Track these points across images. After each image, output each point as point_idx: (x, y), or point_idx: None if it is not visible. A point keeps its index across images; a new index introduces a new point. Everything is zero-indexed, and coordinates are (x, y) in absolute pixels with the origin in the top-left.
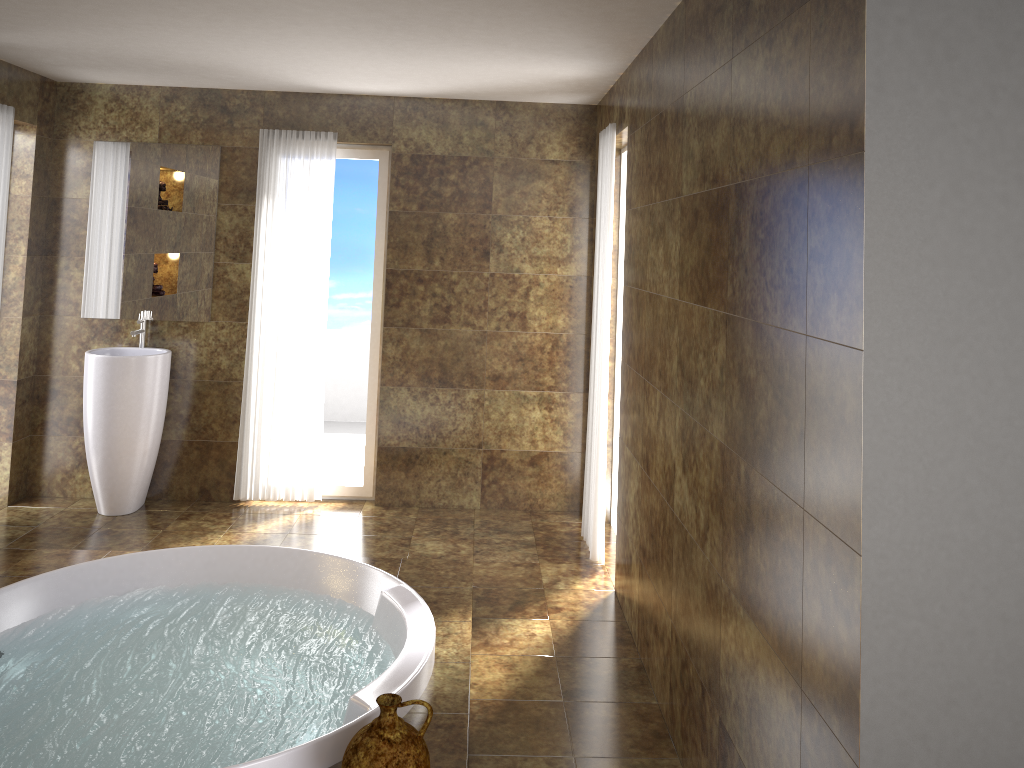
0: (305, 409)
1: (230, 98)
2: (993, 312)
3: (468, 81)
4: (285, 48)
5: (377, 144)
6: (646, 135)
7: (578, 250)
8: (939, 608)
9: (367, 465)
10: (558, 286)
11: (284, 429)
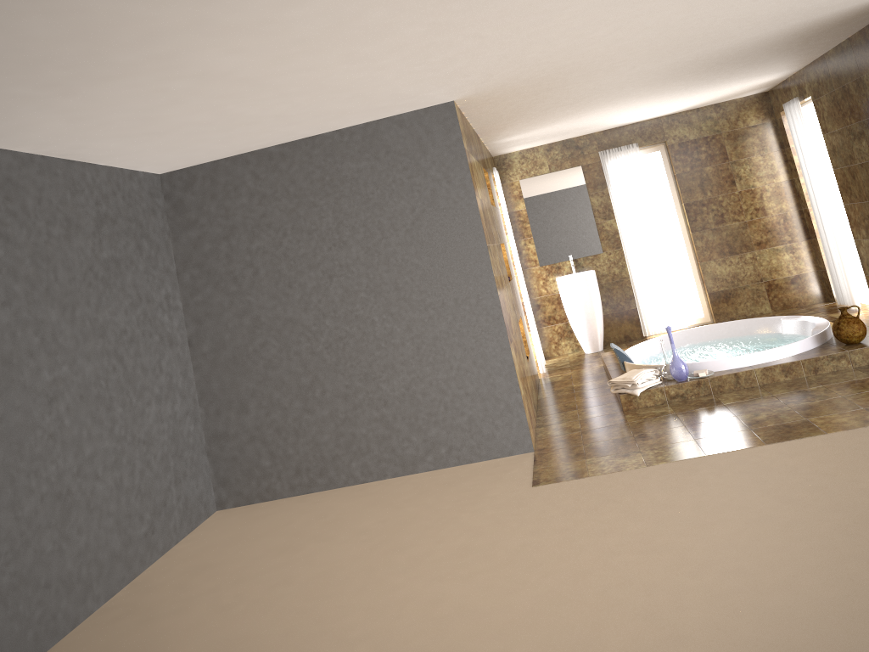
0: (665, 283)
1: (578, 141)
2: None
3: (710, 98)
4: (639, 107)
5: (657, 143)
6: (832, 97)
7: (781, 167)
8: None
9: (703, 306)
10: (776, 189)
11: (657, 296)
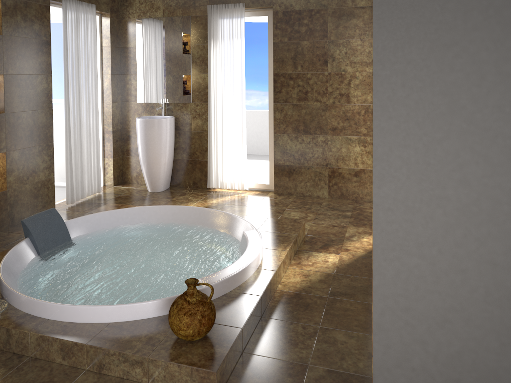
0: (237, 145)
1: None
2: (486, 20)
3: None
4: None
5: (265, 7)
6: None
7: None
8: (436, 251)
9: (270, 173)
10: (367, 78)
11: (228, 155)
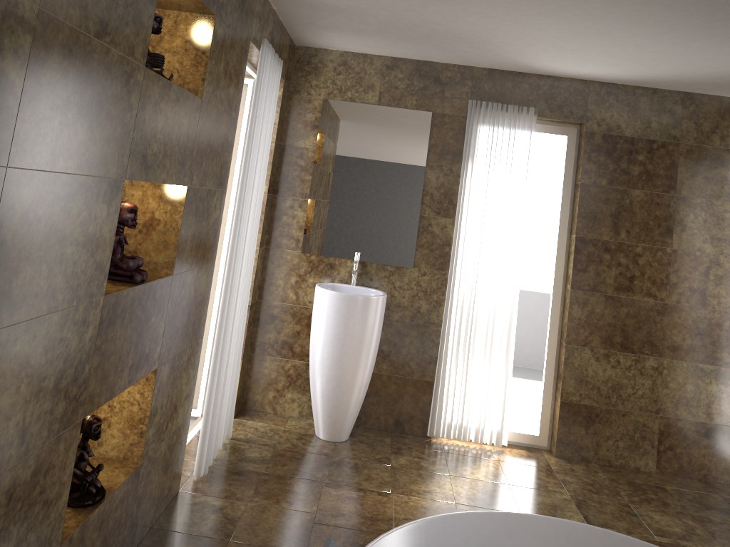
0: (497, 358)
1: (443, 70)
2: None
3: (702, 69)
4: (586, 20)
5: (569, 122)
6: None
7: None
8: None
9: (543, 416)
10: None
11: (476, 375)
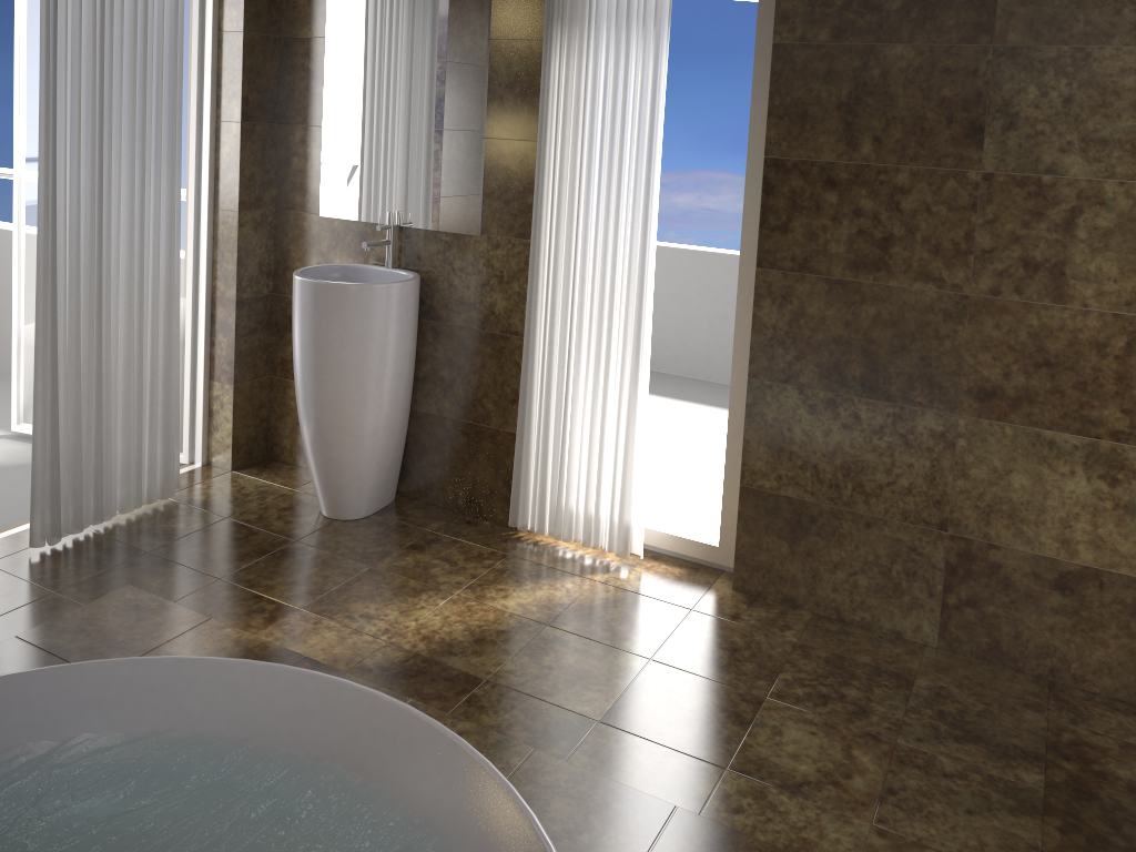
0: (616, 399)
1: None
2: None
3: None
4: None
5: None
6: None
7: None
8: None
9: (726, 512)
10: None
11: (584, 427)
